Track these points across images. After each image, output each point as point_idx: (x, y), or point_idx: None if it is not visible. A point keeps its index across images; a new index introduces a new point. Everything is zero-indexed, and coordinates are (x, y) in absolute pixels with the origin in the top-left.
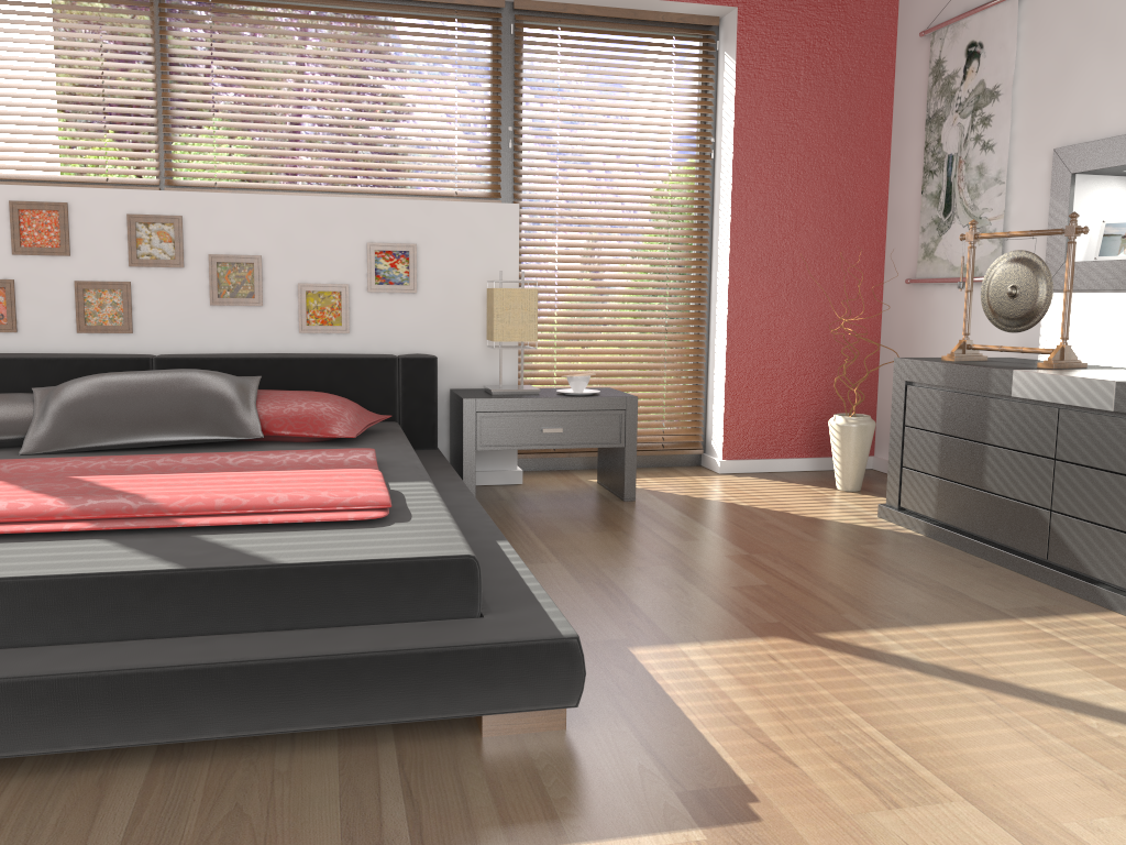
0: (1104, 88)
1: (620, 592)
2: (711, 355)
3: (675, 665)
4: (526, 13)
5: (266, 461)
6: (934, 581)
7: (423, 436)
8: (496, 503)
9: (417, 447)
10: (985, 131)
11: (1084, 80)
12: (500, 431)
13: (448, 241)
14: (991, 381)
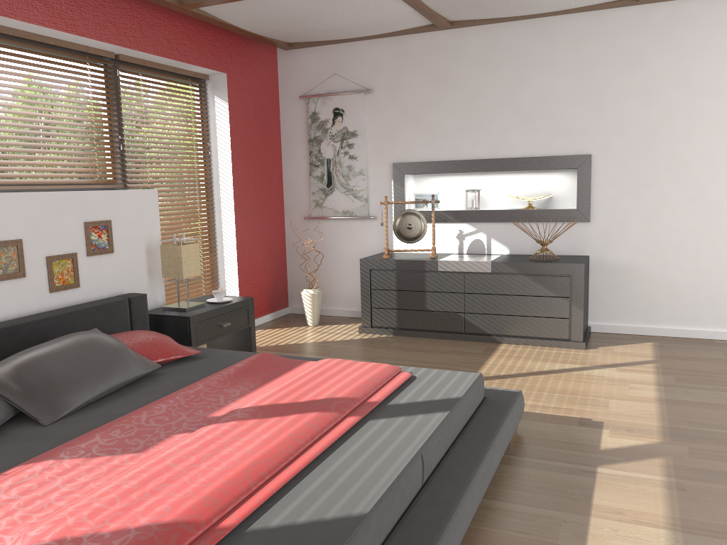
0: (415, 141)
1: None
2: (221, 267)
3: None
4: (121, 62)
5: (249, 373)
6: (444, 350)
7: None
8: None
9: None
10: (351, 150)
11: (405, 136)
12: (205, 332)
13: (126, 216)
14: (425, 265)
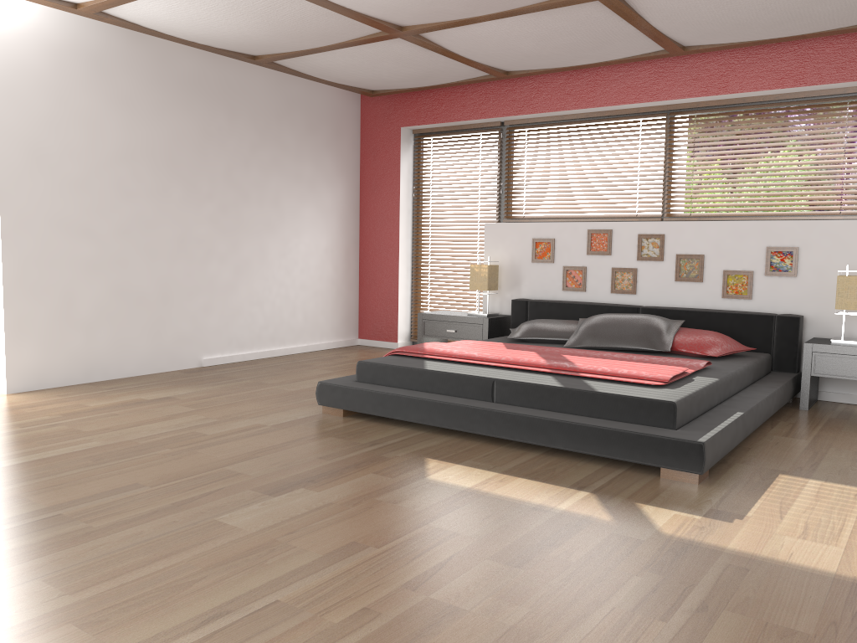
0: None
1: (821, 457)
2: None
3: (792, 483)
4: None
5: (649, 360)
6: None
7: (787, 364)
8: (825, 411)
9: (782, 370)
10: None
11: None
12: (828, 365)
13: (820, 245)
14: None
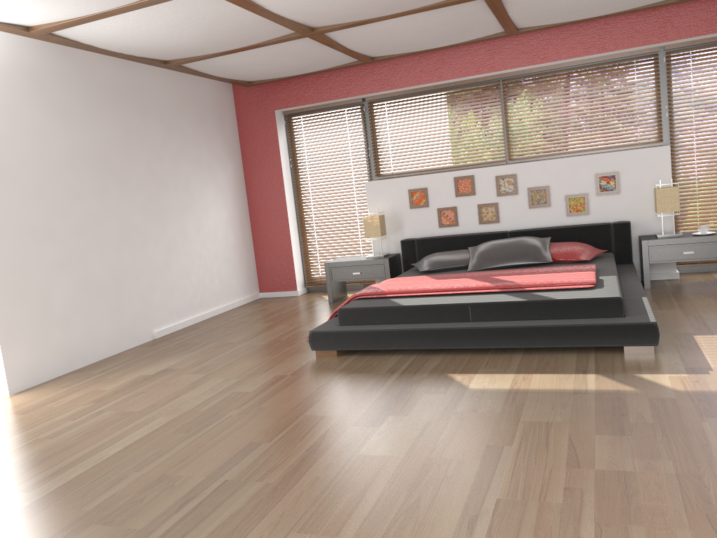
0: None
1: (702, 319)
2: None
3: (709, 340)
4: (671, 50)
5: (553, 270)
6: None
7: (625, 258)
8: (661, 287)
9: (622, 263)
10: None
11: None
12: (661, 254)
13: (633, 168)
14: None
